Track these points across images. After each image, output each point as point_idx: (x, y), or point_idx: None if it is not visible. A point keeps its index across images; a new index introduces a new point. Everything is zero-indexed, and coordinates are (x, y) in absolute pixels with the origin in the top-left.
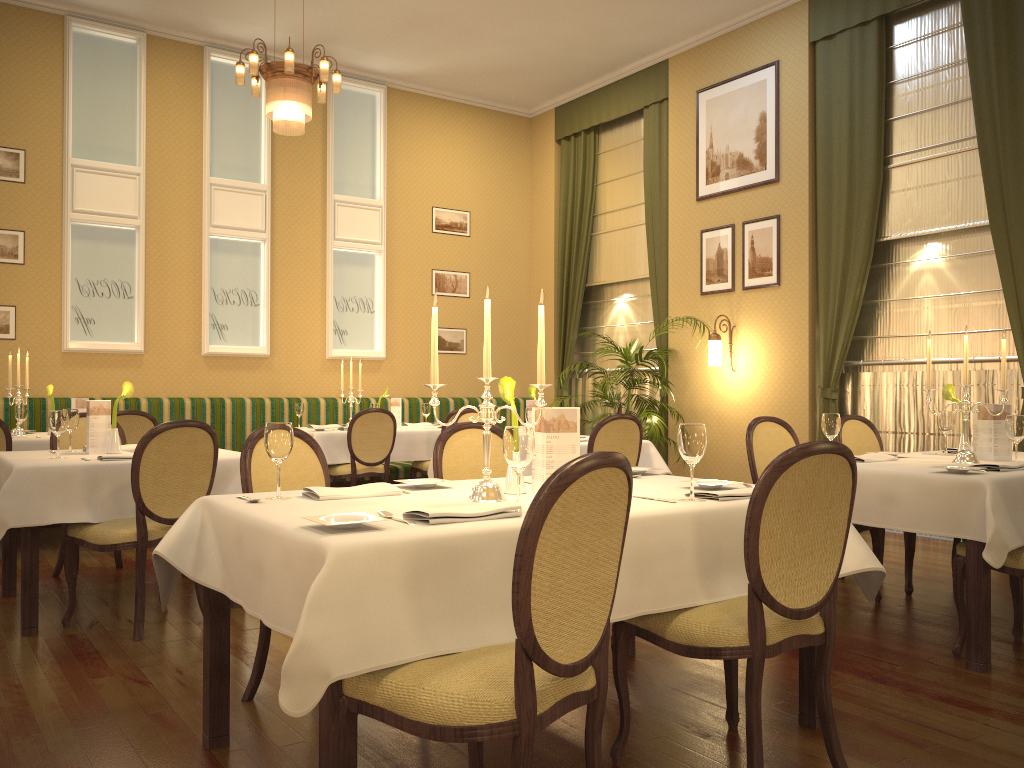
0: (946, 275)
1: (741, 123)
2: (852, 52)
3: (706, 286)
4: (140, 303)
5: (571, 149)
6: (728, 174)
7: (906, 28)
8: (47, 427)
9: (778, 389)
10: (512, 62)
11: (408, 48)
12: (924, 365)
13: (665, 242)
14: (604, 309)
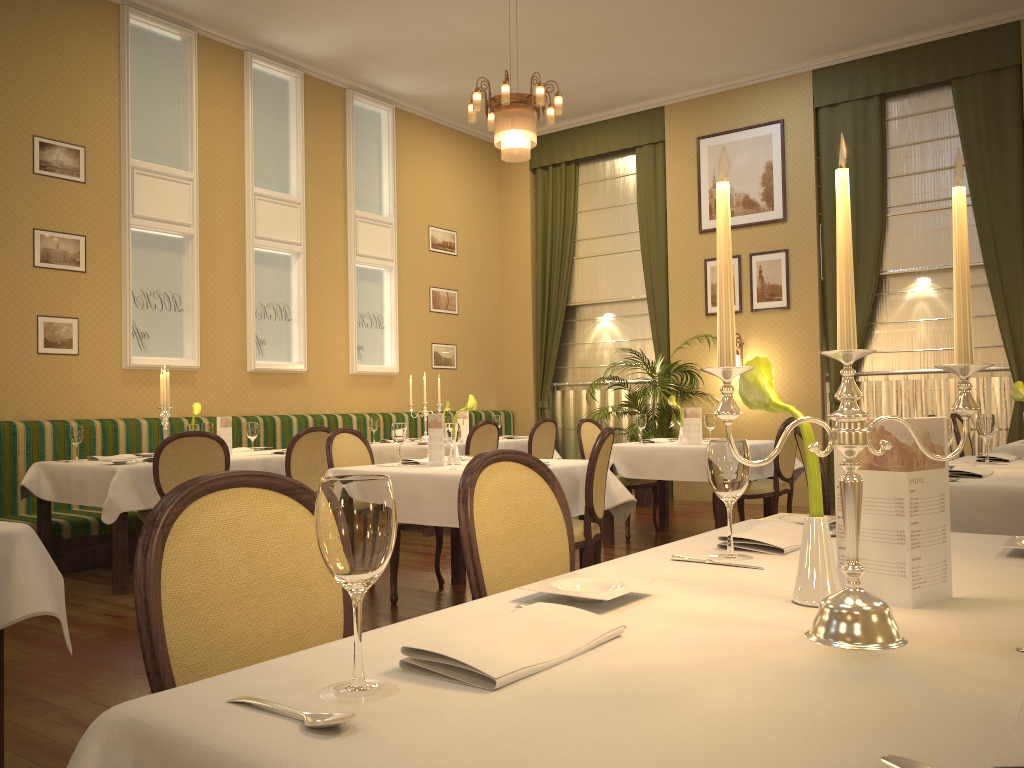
0: (938, 303)
1: (746, 169)
2: (856, 120)
3: (712, 308)
4: (196, 316)
5: (550, 178)
6: (733, 212)
7: (901, 105)
8: (119, 451)
9: (790, 396)
10: None
11: (440, 73)
12: (920, 374)
13: (664, 268)
14: (585, 327)
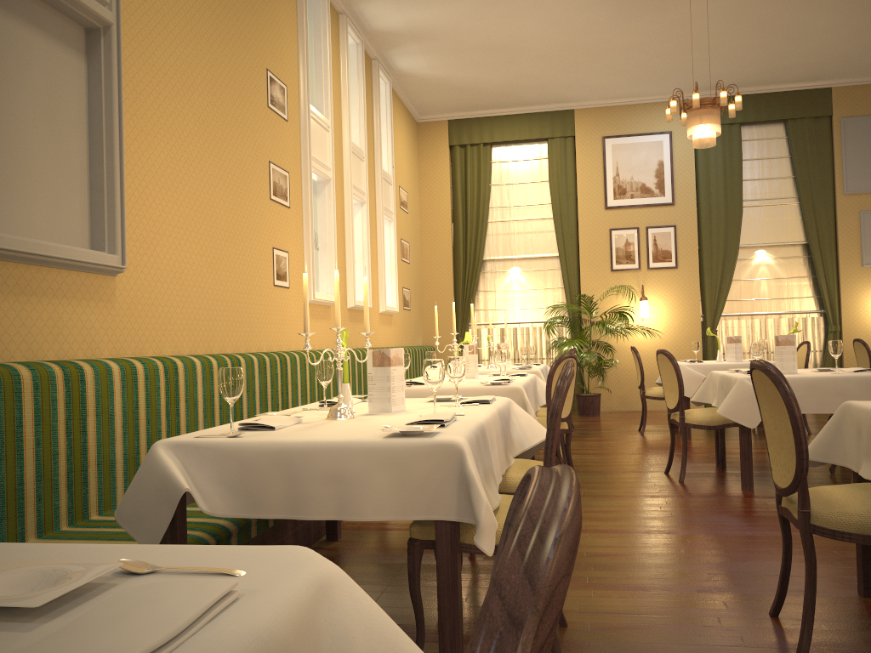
0: (774, 267)
1: (643, 164)
2: (724, 138)
3: (616, 265)
4: (334, 255)
5: (468, 155)
6: (633, 195)
7: (750, 132)
8: None
9: (678, 331)
10: (486, 86)
11: (453, 59)
12: (763, 315)
13: (574, 233)
14: (496, 277)
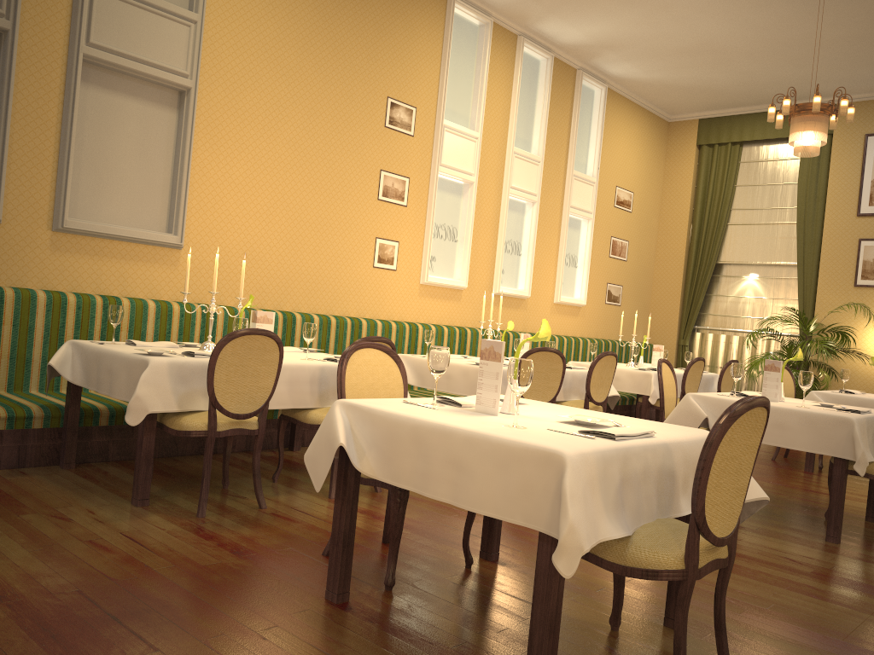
0: None
1: None
2: None
3: (861, 280)
4: (468, 247)
5: (714, 154)
6: None
7: None
8: (417, 348)
9: None
10: (716, 85)
11: (660, 63)
12: None
13: (817, 242)
14: (730, 282)
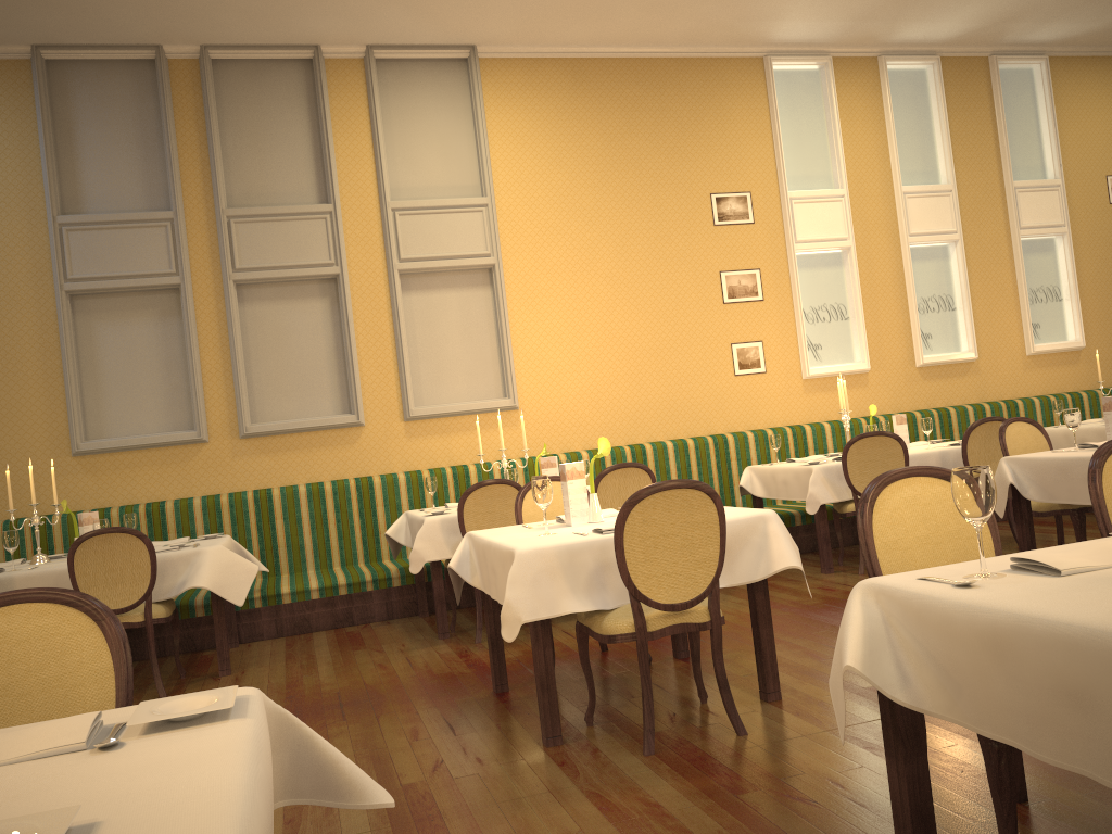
0: None
1: None
2: None
3: None
4: (861, 322)
5: None
6: None
7: None
8: (808, 452)
9: None
10: None
11: (1099, 6)
12: None
13: None
14: None
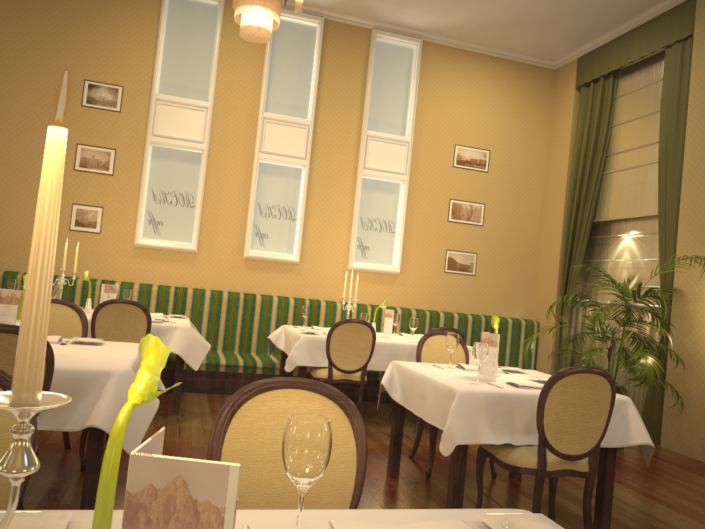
0: None
1: None
2: None
3: None
4: (197, 211)
5: (589, 94)
6: None
7: None
8: None
9: None
10: (534, 10)
11: (437, 0)
12: None
13: (678, 179)
14: (610, 244)
